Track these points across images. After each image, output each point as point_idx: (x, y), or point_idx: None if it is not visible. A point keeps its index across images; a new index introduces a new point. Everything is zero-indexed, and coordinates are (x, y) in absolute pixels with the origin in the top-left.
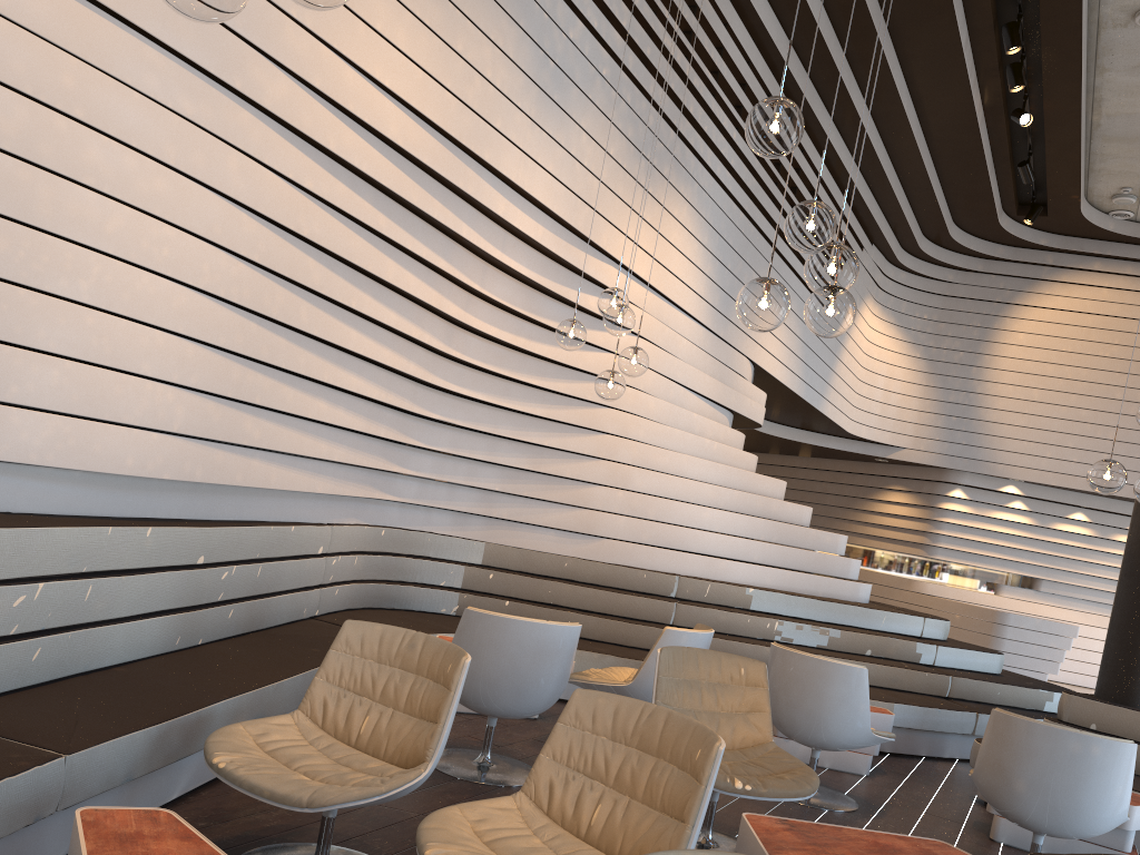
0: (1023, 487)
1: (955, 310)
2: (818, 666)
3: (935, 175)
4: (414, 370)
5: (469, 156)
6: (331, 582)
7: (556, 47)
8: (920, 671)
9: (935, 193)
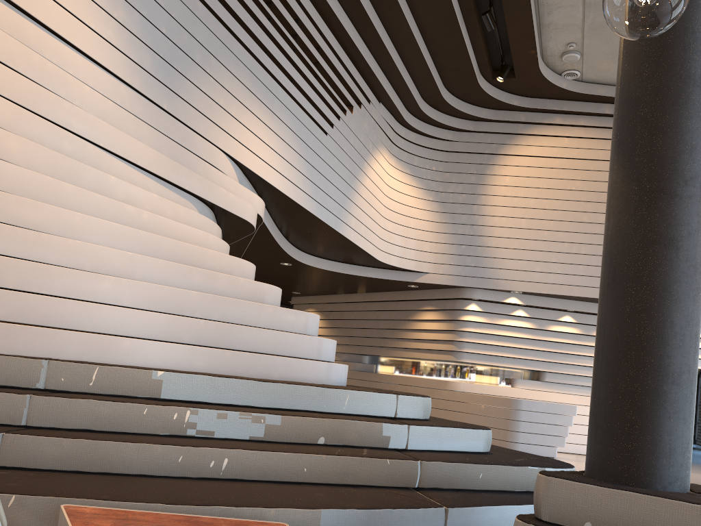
0: (522, 297)
1: (456, 162)
2: None
3: (417, 29)
4: None
5: None
6: None
7: None
8: (379, 459)
9: (420, 46)
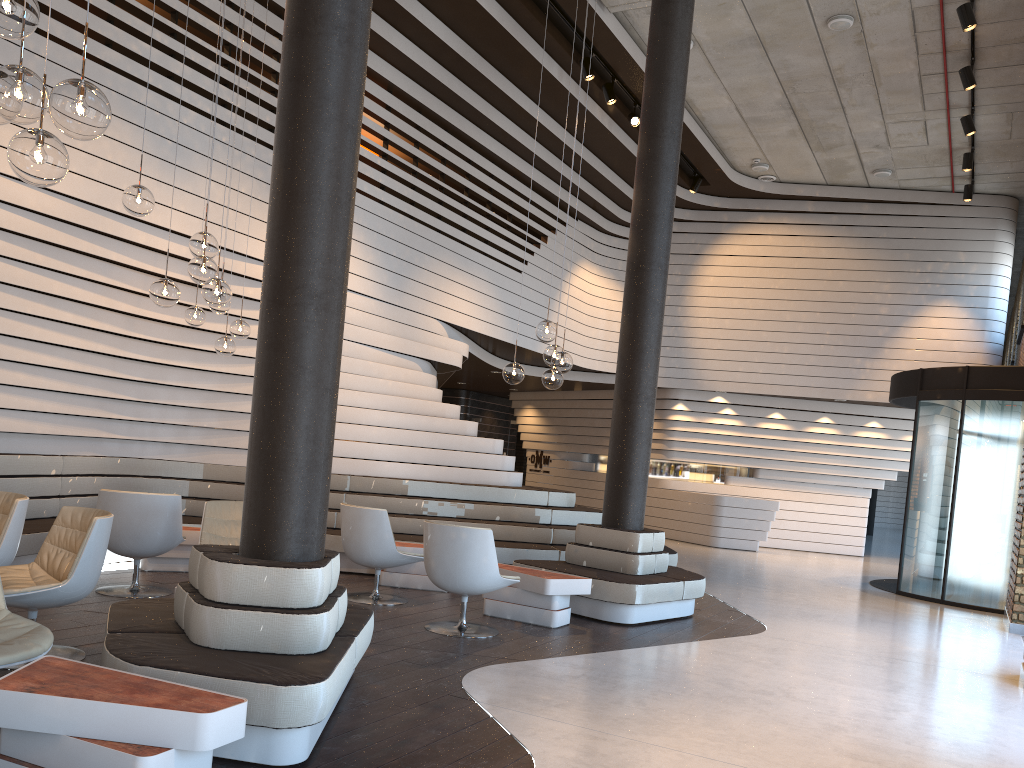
0: (728, 396)
1: None
2: (357, 512)
3: (602, 164)
4: (104, 348)
5: (104, 210)
6: (71, 494)
7: (171, 131)
8: (528, 527)
9: (607, 177)
